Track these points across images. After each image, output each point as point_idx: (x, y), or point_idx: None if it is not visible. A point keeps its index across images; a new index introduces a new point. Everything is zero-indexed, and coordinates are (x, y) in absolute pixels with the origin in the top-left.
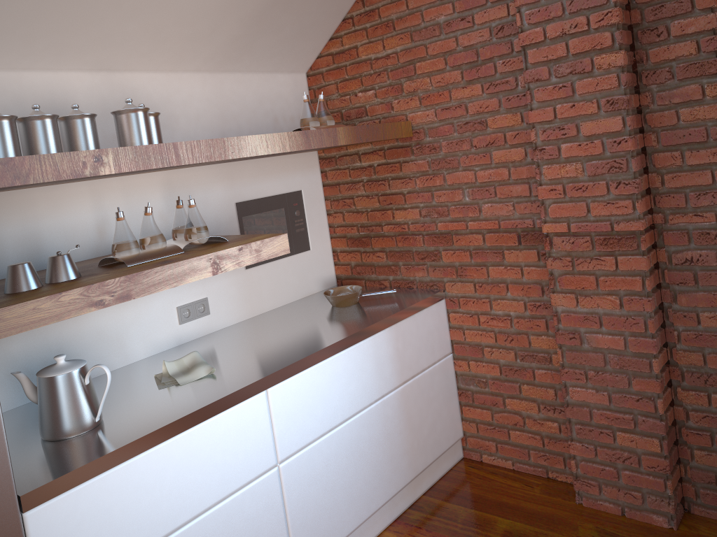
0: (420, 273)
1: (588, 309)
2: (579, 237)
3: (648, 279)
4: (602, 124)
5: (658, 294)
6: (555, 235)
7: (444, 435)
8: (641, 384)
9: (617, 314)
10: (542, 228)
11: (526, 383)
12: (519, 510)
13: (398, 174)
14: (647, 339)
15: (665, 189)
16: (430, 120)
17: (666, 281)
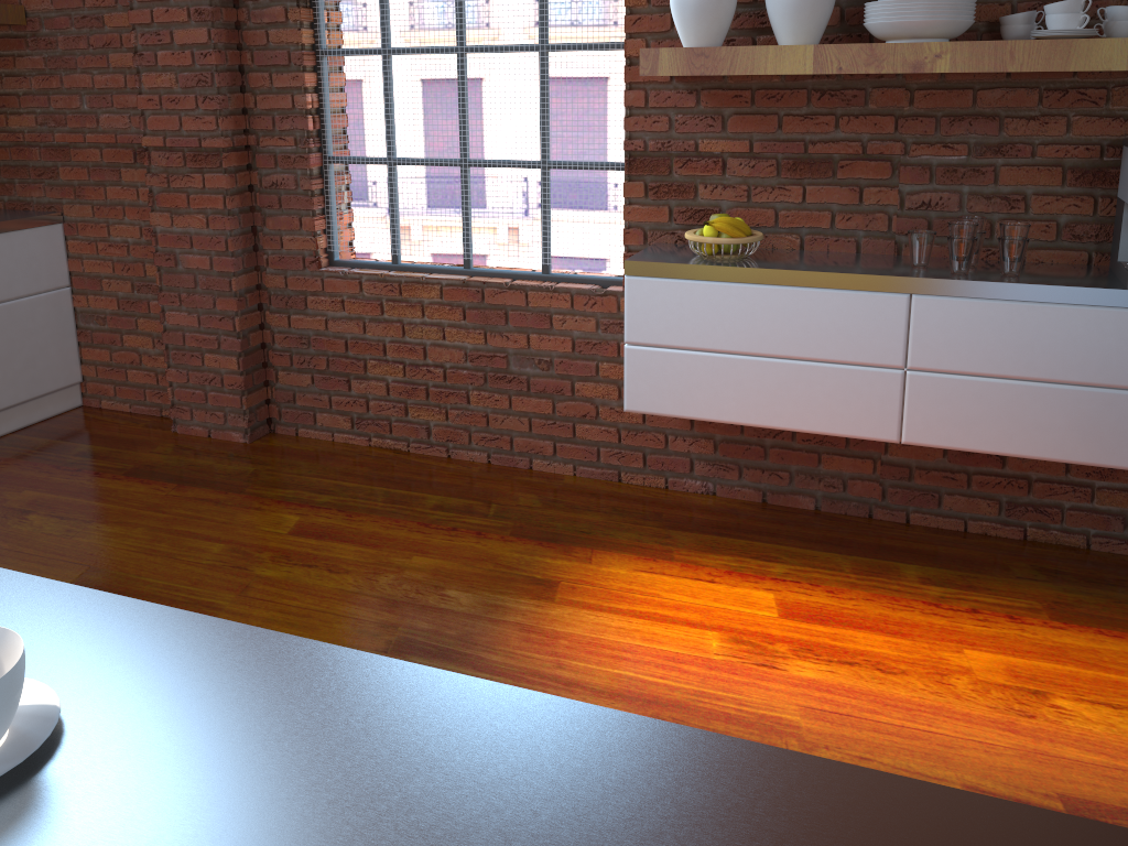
0: (37, 193)
1: (182, 229)
2: (174, 152)
3: (228, 197)
4: (192, 34)
5: (248, 216)
6: (155, 149)
7: (51, 375)
8: (223, 304)
9: (206, 233)
10: (141, 141)
11: (143, 317)
12: (109, 438)
13: (12, 70)
14: (228, 258)
15: (259, 111)
16: (46, 8)
17: (258, 204)
